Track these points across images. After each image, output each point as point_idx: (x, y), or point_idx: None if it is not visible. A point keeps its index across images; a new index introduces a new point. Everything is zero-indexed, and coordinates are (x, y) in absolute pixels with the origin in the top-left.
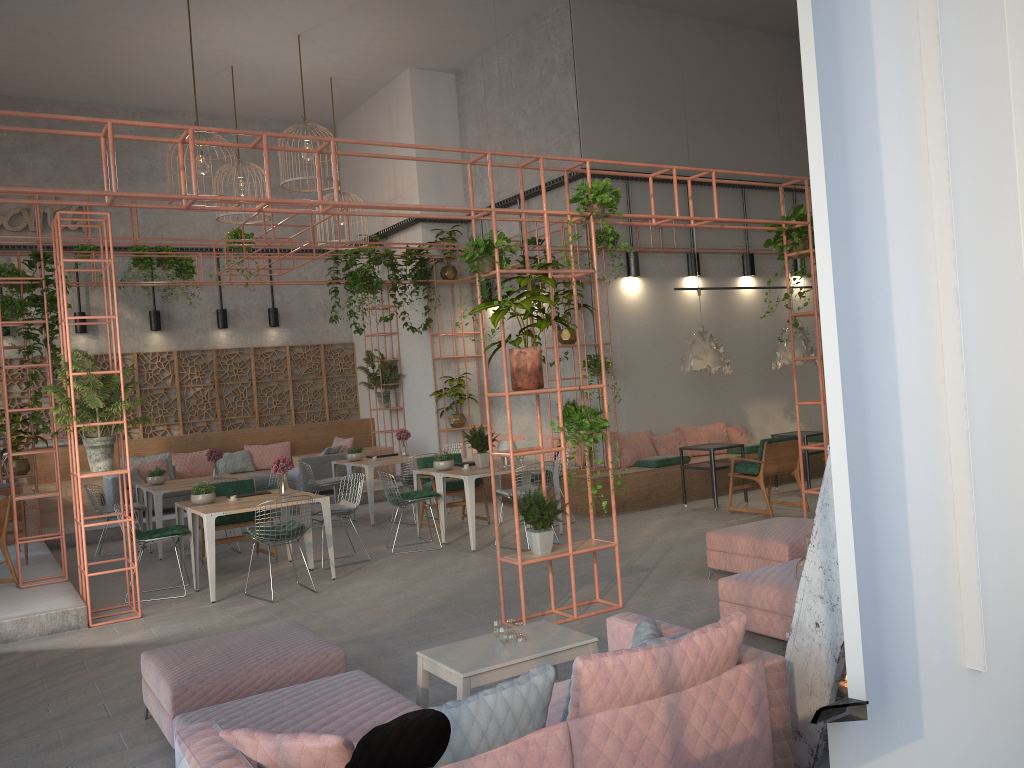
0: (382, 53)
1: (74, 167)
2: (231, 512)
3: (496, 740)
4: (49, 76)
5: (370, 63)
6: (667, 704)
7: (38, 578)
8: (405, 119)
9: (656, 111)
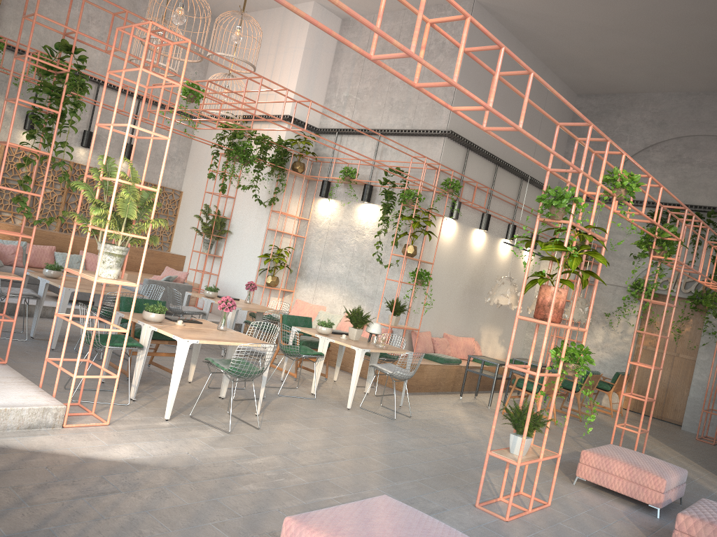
0: None
1: None
2: (203, 342)
3: None
4: None
5: None
6: None
7: None
8: (297, 38)
9: (495, 106)
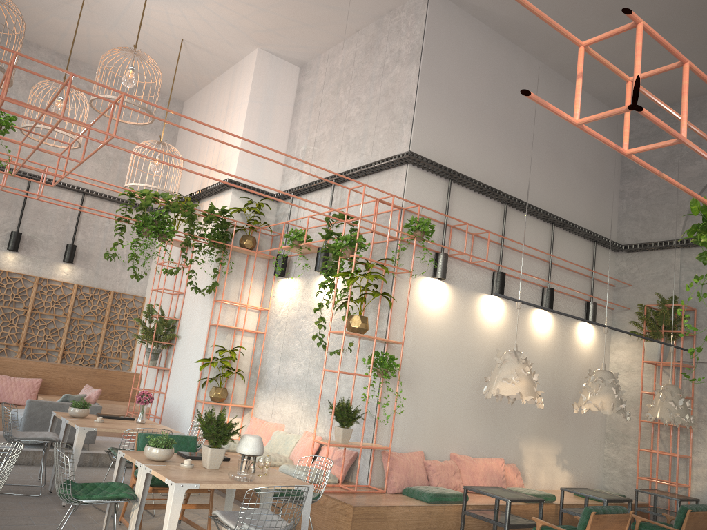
0: (235, 20)
1: None
2: None
3: None
4: None
5: (222, 31)
6: None
7: None
8: (243, 93)
9: (489, 126)
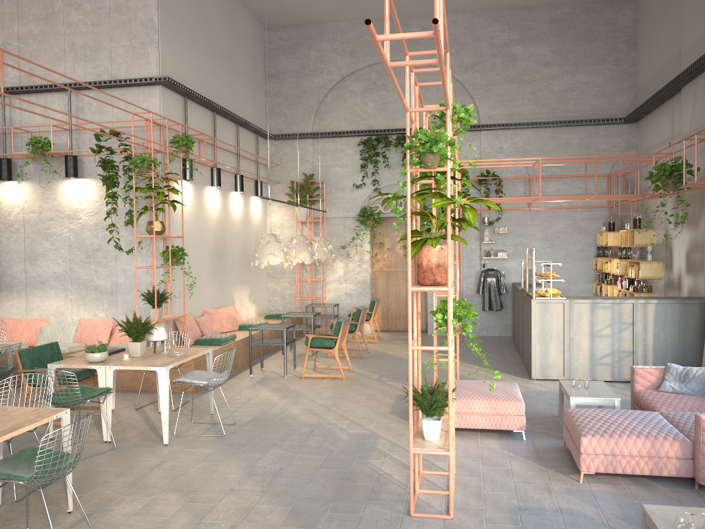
0: None
1: None
2: None
3: None
4: None
5: None
6: None
7: None
8: None
9: (199, 45)
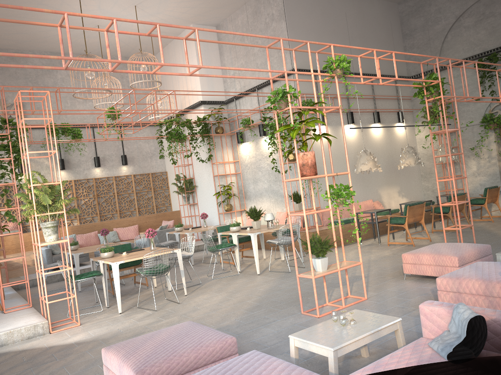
0: (179, 15)
1: (13, 84)
2: (127, 261)
3: None
4: None
5: (172, 21)
6: None
7: (14, 307)
8: (191, 51)
9: (327, 39)
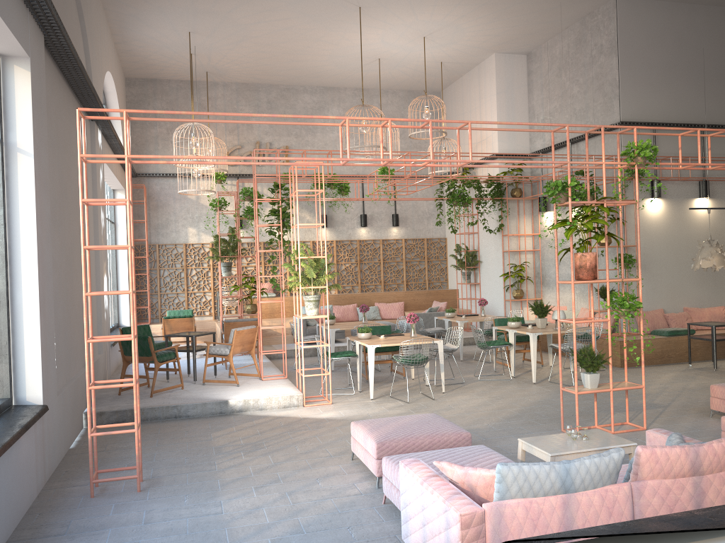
0: (477, 45)
1: (280, 125)
2: (384, 345)
3: (589, 485)
4: (270, 70)
5: (468, 51)
6: (693, 482)
7: (270, 375)
8: (490, 88)
9: (679, 77)
